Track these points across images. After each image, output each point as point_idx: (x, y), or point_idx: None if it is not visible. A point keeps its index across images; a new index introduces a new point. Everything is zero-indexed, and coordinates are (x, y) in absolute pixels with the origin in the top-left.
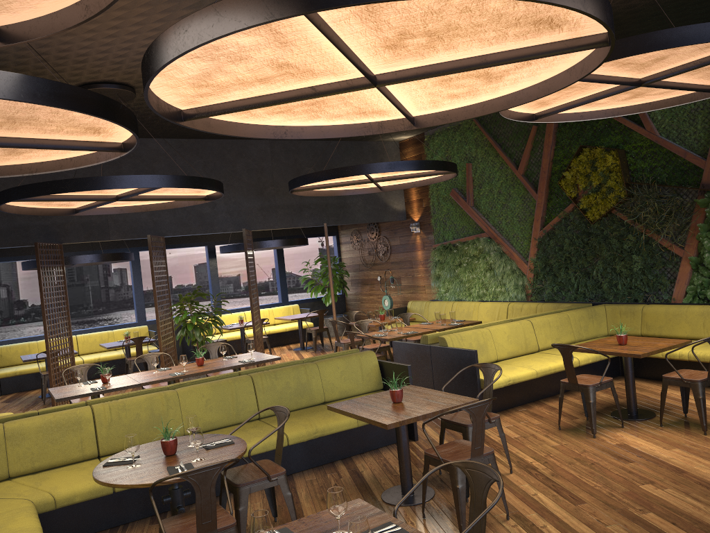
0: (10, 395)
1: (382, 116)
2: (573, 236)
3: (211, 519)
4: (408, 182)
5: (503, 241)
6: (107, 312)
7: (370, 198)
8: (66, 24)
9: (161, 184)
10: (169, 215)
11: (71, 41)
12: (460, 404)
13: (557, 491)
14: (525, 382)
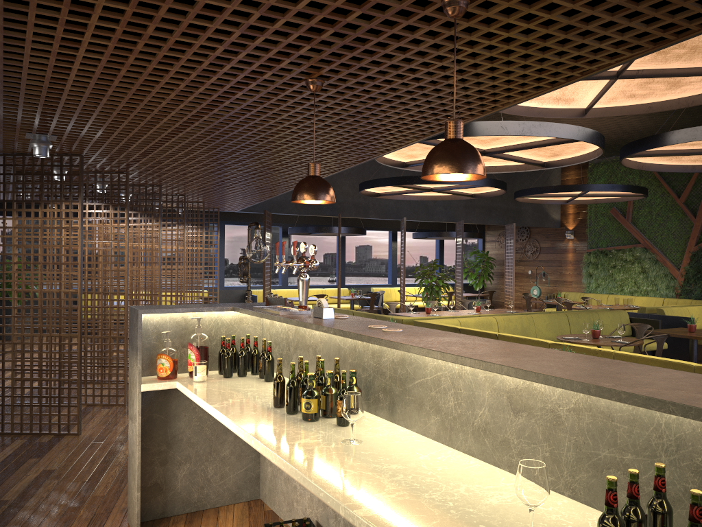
0: None
1: (700, 162)
2: None
3: None
4: (591, 198)
5: (657, 252)
6: None
7: (537, 208)
8: (631, 113)
9: (491, 185)
10: (406, 204)
11: None
12: None
13: None
14: None
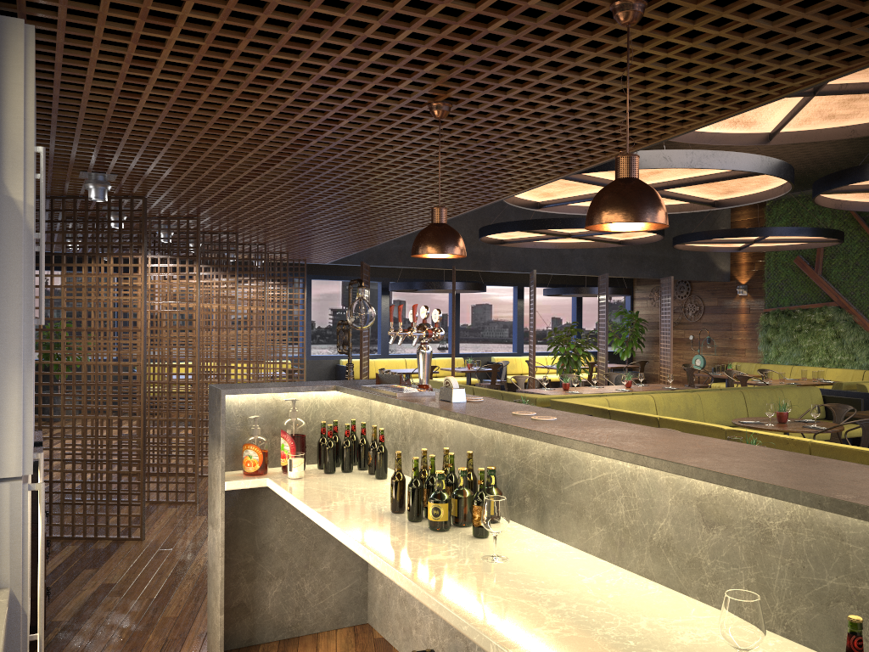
0: None
1: None
2: None
3: None
4: (770, 245)
5: (855, 312)
6: None
7: (700, 257)
8: (829, 138)
9: None
10: (537, 253)
11: None
12: None
13: None
14: None
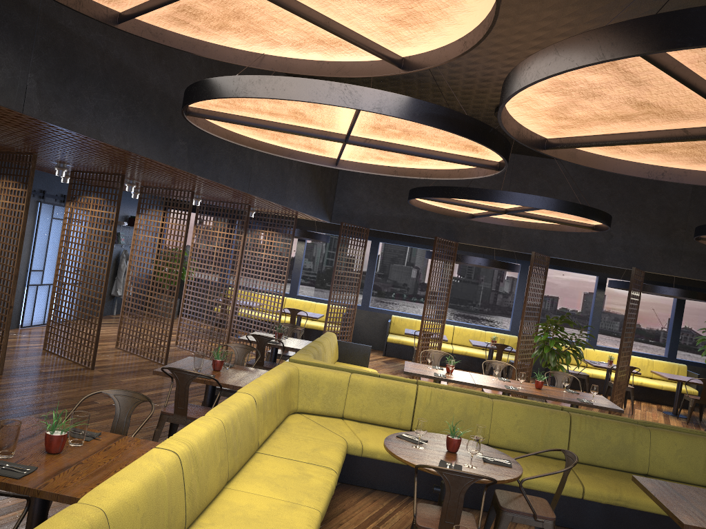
0: (389, 358)
1: None
2: None
3: (453, 522)
4: None
5: None
6: (490, 314)
7: None
8: (448, 57)
9: (542, 206)
10: (560, 237)
11: (493, 67)
12: None
13: None
14: None
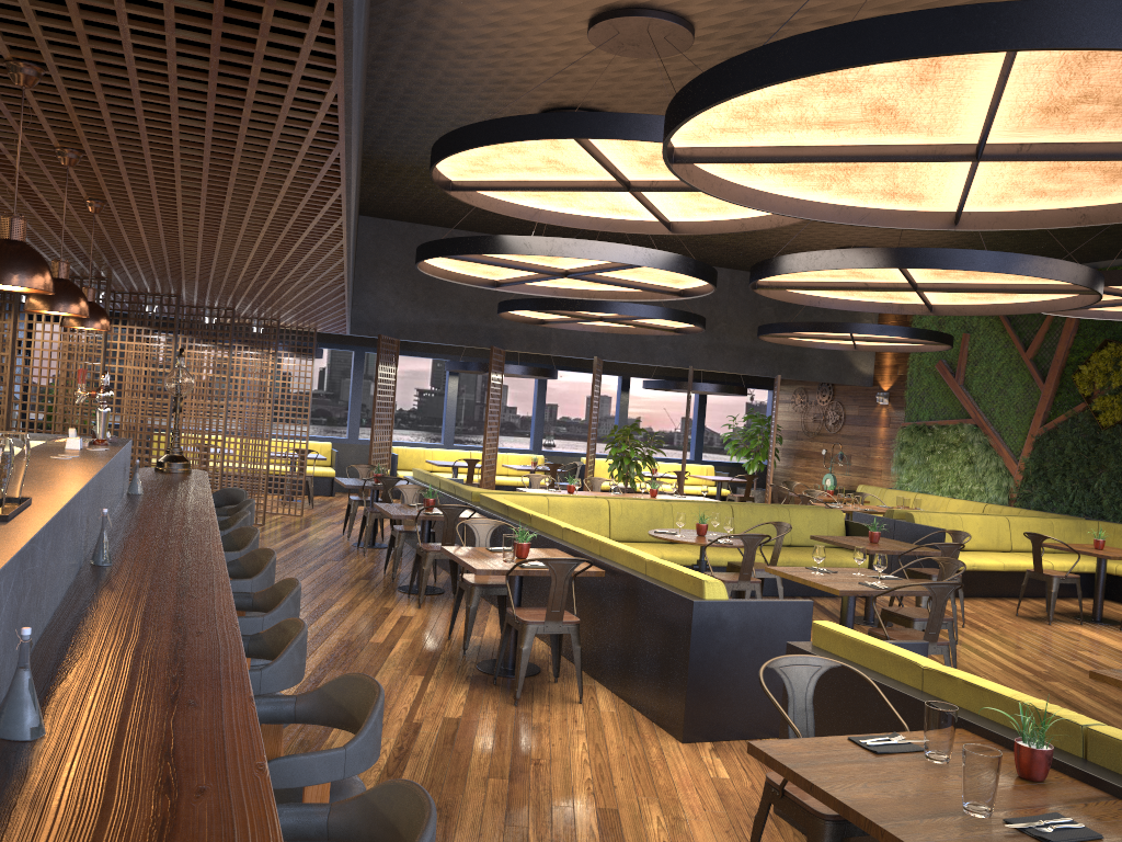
0: None
1: (904, 300)
2: (1077, 439)
3: (748, 572)
4: (889, 344)
5: (991, 432)
6: (477, 434)
7: (833, 354)
8: (723, 230)
9: (663, 317)
10: (611, 337)
11: None
12: (930, 551)
13: (1002, 641)
14: (990, 575)
